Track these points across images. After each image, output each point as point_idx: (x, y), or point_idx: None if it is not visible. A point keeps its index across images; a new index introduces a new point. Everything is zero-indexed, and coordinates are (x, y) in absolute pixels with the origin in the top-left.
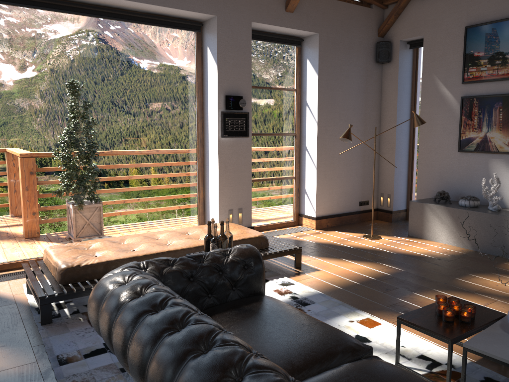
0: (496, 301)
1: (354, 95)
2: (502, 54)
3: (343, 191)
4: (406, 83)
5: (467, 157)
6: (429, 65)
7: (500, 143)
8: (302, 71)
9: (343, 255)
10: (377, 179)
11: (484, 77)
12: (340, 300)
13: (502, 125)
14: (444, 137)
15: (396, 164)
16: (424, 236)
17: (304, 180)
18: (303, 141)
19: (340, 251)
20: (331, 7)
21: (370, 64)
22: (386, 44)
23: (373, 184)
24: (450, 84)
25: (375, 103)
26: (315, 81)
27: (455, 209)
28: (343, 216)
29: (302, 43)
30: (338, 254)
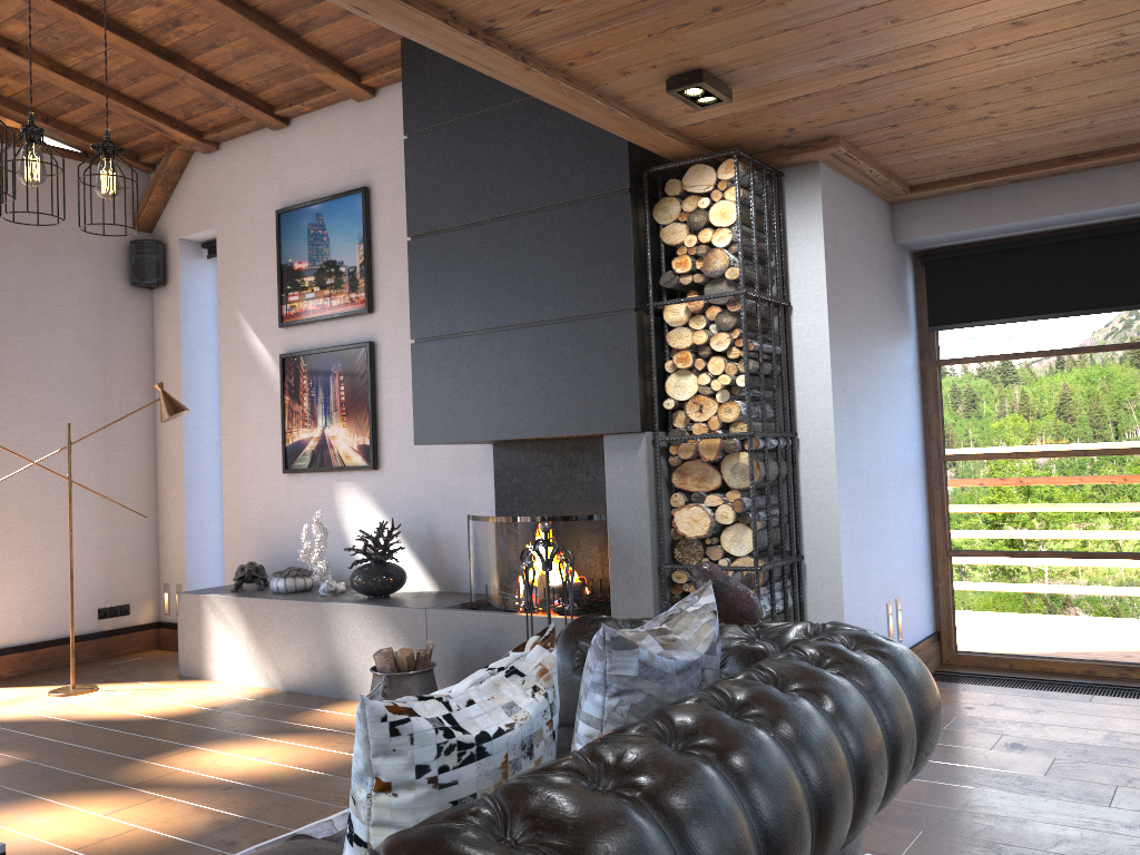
0: (153, 799)
1: (68, 356)
2: (335, 266)
3: (41, 585)
4: (206, 331)
5: (301, 484)
6: (230, 291)
7: (346, 447)
8: None
9: None
10: (154, 551)
11: (313, 313)
12: None
13: (346, 409)
14: (263, 443)
15: (190, 512)
16: (206, 671)
17: None
18: None
19: None
20: None
21: (115, 288)
22: (151, 246)
23: (69, 560)
24: (264, 330)
25: (135, 376)
26: None
27: (251, 601)
28: (45, 649)
29: None
30: None
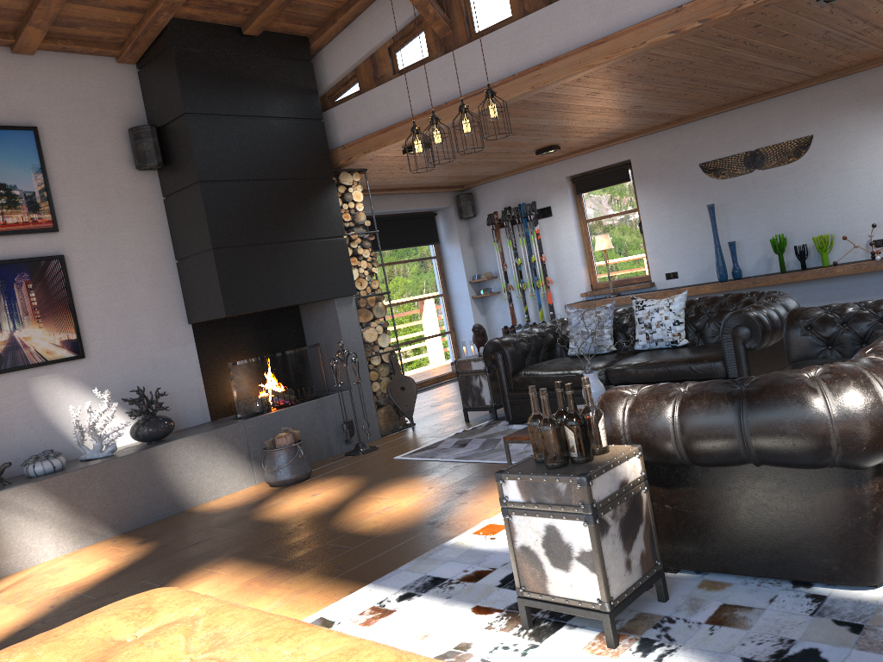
0: (373, 496)
1: None
2: (6, 188)
3: None
4: None
5: None
6: None
7: (46, 344)
8: None
9: None
10: None
11: None
12: (401, 565)
13: (41, 312)
14: None
15: None
16: None
17: None
18: None
19: None
20: None
21: None
22: None
23: None
24: None
25: None
26: None
27: (58, 478)
28: None
29: None
30: None
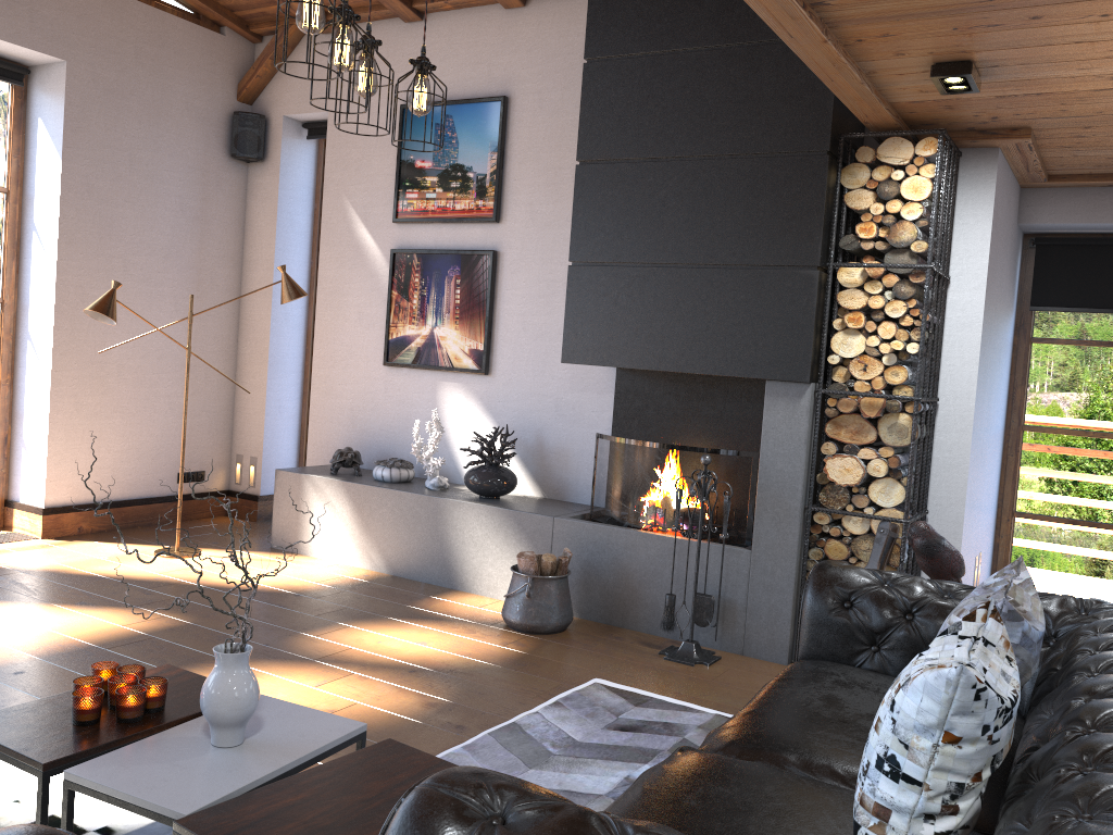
0: (349, 675)
1: (170, 222)
2: (463, 170)
3: (131, 446)
4: (299, 212)
5: (401, 378)
6: (338, 178)
7: (456, 349)
8: (28, 147)
9: (62, 596)
10: (229, 422)
11: (433, 213)
12: None
13: (460, 313)
14: (361, 333)
15: (271, 389)
16: (301, 547)
17: (22, 415)
18: (25, 318)
19: (63, 586)
20: (106, 8)
21: (216, 158)
22: (255, 120)
23: (182, 428)
24: (373, 222)
25: (227, 249)
26: (56, 175)
27: (359, 486)
28: (130, 507)
29: (31, 79)
30: (48, 594)
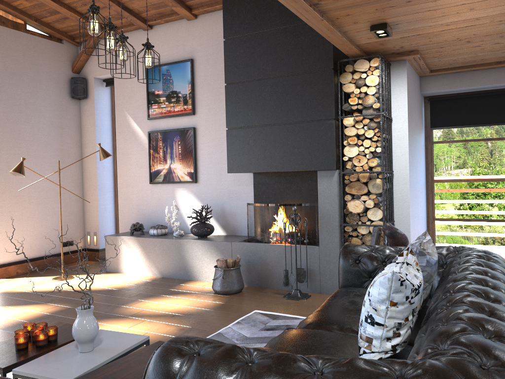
0: (144, 321)
1: (46, 129)
2: (176, 93)
3: (38, 232)
4: (105, 119)
5: (158, 189)
6: (121, 102)
7: (181, 173)
8: None
9: (10, 302)
10: (82, 217)
11: (165, 114)
12: None
13: (181, 156)
14: (138, 170)
15: (100, 200)
16: (120, 269)
17: None
18: None
19: (11, 298)
20: (8, 36)
21: (65, 99)
22: (81, 80)
23: (60, 221)
24: (139, 120)
25: (74, 139)
26: None
27: (143, 239)
28: (40, 260)
29: None
30: (4, 302)
